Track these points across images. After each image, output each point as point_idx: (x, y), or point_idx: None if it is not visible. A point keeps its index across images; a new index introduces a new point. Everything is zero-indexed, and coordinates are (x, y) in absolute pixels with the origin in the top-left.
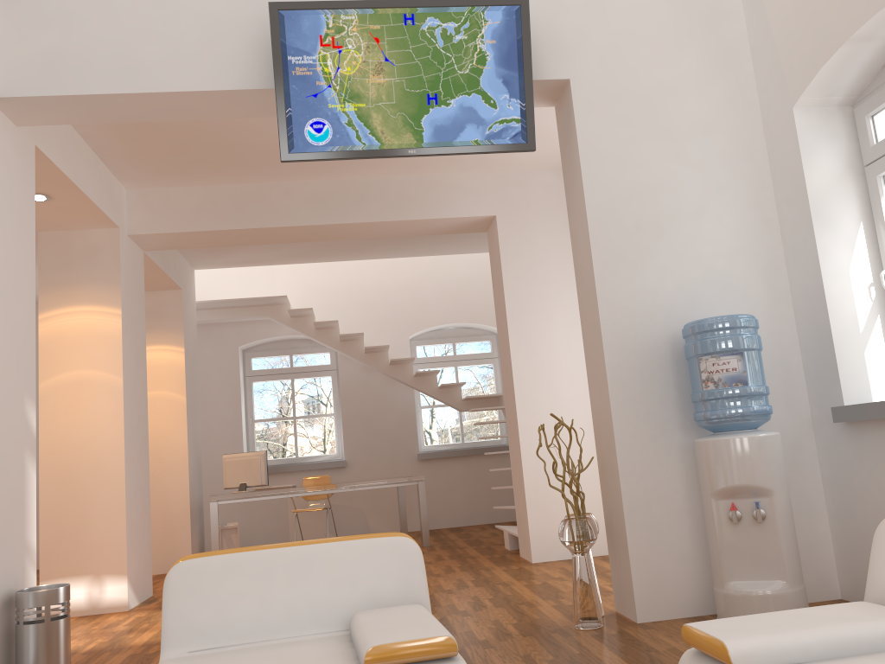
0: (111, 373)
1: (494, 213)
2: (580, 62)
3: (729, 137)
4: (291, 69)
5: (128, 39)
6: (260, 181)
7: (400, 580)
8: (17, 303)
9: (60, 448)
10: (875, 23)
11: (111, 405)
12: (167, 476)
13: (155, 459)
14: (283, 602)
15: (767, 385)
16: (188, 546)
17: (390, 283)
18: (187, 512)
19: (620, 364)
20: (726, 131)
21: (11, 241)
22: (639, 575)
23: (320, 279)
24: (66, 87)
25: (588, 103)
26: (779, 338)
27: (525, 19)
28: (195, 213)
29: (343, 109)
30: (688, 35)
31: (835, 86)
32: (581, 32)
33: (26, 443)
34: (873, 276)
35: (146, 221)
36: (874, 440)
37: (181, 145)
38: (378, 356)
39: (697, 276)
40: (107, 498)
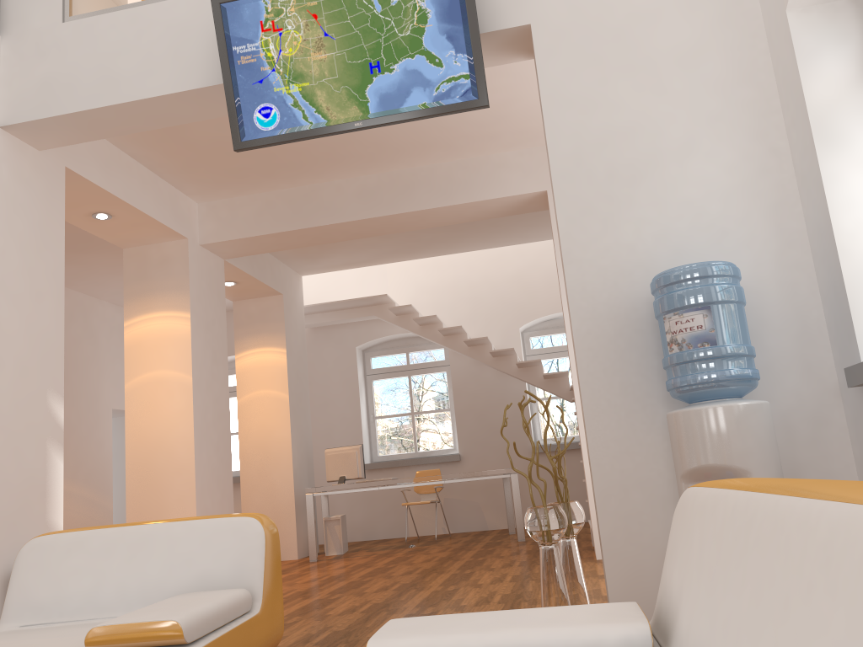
0: (183, 372)
1: (545, 189)
2: (542, 4)
3: (723, 60)
4: (237, 59)
5: (108, 56)
6: (312, 182)
7: (235, 563)
8: (38, 308)
9: (142, 442)
10: None
11: (182, 402)
12: (274, 470)
13: (264, 454)
14: (116, 581)
15: (776, 346)
16: (294, 536)
17: (497, 275)
18: (292, 503)
19: (590, 331)
20: (719, 53)
21: (30, 253)
22: (614, 571)
23: (429, 277)
24: (59, 108)
25: (552, 46)
26: (792, 289)
27: None
28: (256, 219)
29: (288, 91)
30: None
31: None
32: None
33: (49, 434)
34: None
35: (215, 231)
36: None
37: (220, 155)
38: (482, 349)
39: (684, 224)
40: (180, 487)
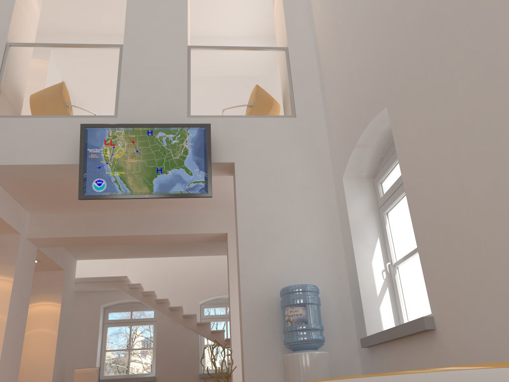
0: (1, 314)
1: (226, 231)
2: (240, 154)
3: (316, 192)
4: (88, 155)
5: (14, 139)
6: (101, 211)
7: None
8: None
9: None
10: (365, 138)
11: None
12: (39, 381)
13: (34, 370)
14: None
15: (332, 326)
16: None
17: (190, 271)
18: None
19: (249, 311)
20: (315, 189)
21: None
22: None
23: (151, 268)
24: None
25: (243, 174)
26: (340, 299)
27: (208, 133)
28: (64, 227)
29: (113, 174)
30: (297, 142)
31: (360, 168)
32: (242, 140)
33: None
34: (384, 265)
35: (37, 231)
36: (377, 357)
37: (54, 191)
38: (178, 313)
39: (296, 264)
40: None
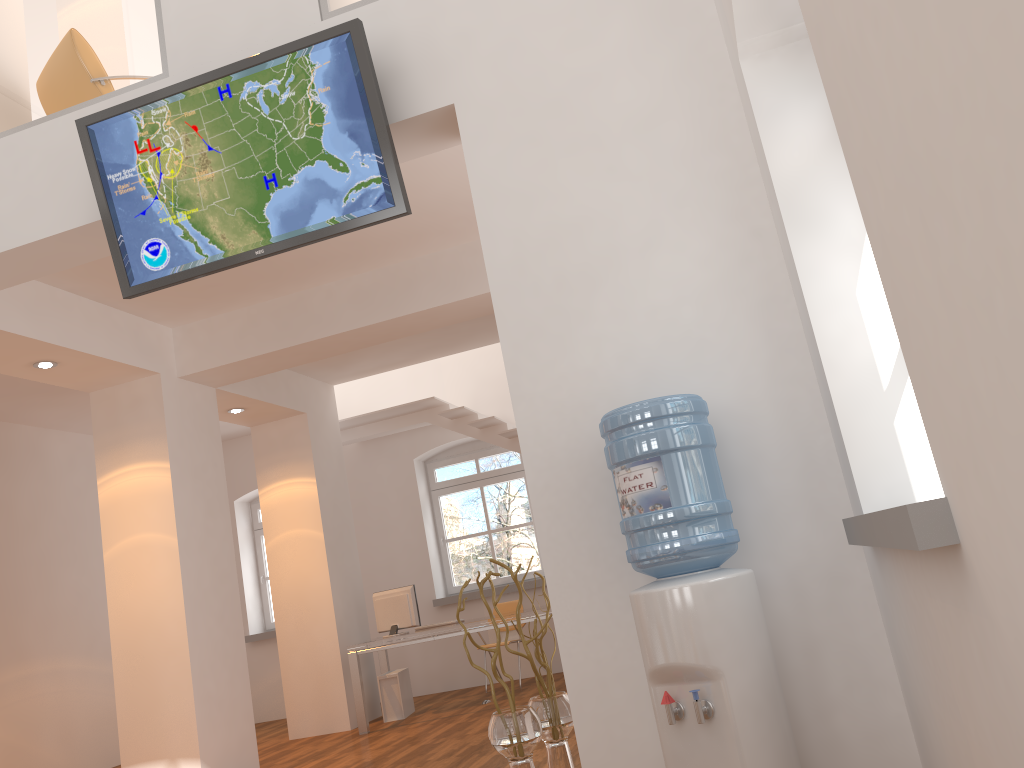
0: (166, 534)
1: None
2: (466, 77)
3: (686, 123)
4: (113, 189)
5: None
6: (298, 289)
7: None
8: None
9: (128, 621)
10: None
11: (169, 569)
12: (314, 624)
13: (301, 606)
14: None
15: (777, 486)
16: (344, 702)
17: None
18: (338, 663)
19: (548, 484)
20: (681, 115)
21: None
22: None
23: (491, 366)
24: None
25: (481, 129)
26: (791, 410)
27: (359, 47)
28: (239, 340)
29: (176, 220)
30: None
31: (783, 10)
32: (464, 36)
33: None
34: None
35: (193, 359)
36: (887, 575)
37: None
38: None
39: (653, 337)
40: (174, 672)
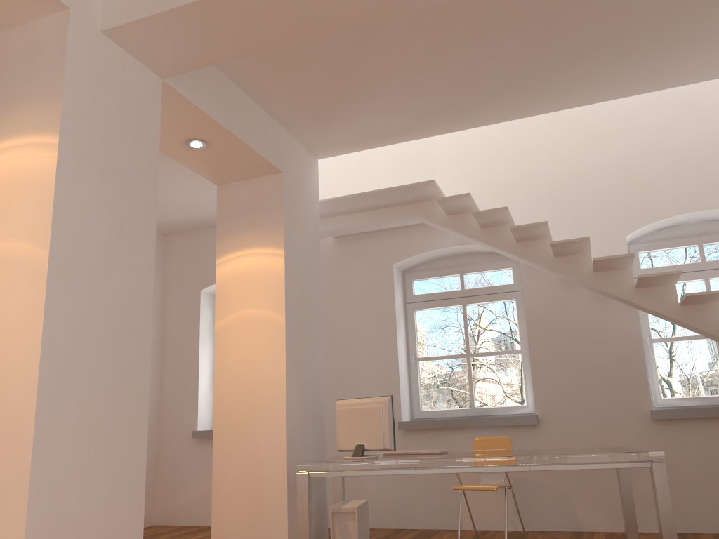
0: (35, 245)
1: None
2: None
3: None
4: None
5: None
6: None
7: None
8: None
9: None
10: None
11: (28, 300)
12: (259, 428)
13: (247, 403)
14: None
15: None
16: (284, 535)
17: (591, 164)
18: (282, 482)
19: None
20: None
21: None
22: None
23: (492, 171)
24: None
25: None
26: None
27: None
28: None
29: None
30: None
31: None
32: None
33: None
34: None
35: (126, 5)
36: None
37: None
38: (576, 260)
39: None
40: (5, 470)
